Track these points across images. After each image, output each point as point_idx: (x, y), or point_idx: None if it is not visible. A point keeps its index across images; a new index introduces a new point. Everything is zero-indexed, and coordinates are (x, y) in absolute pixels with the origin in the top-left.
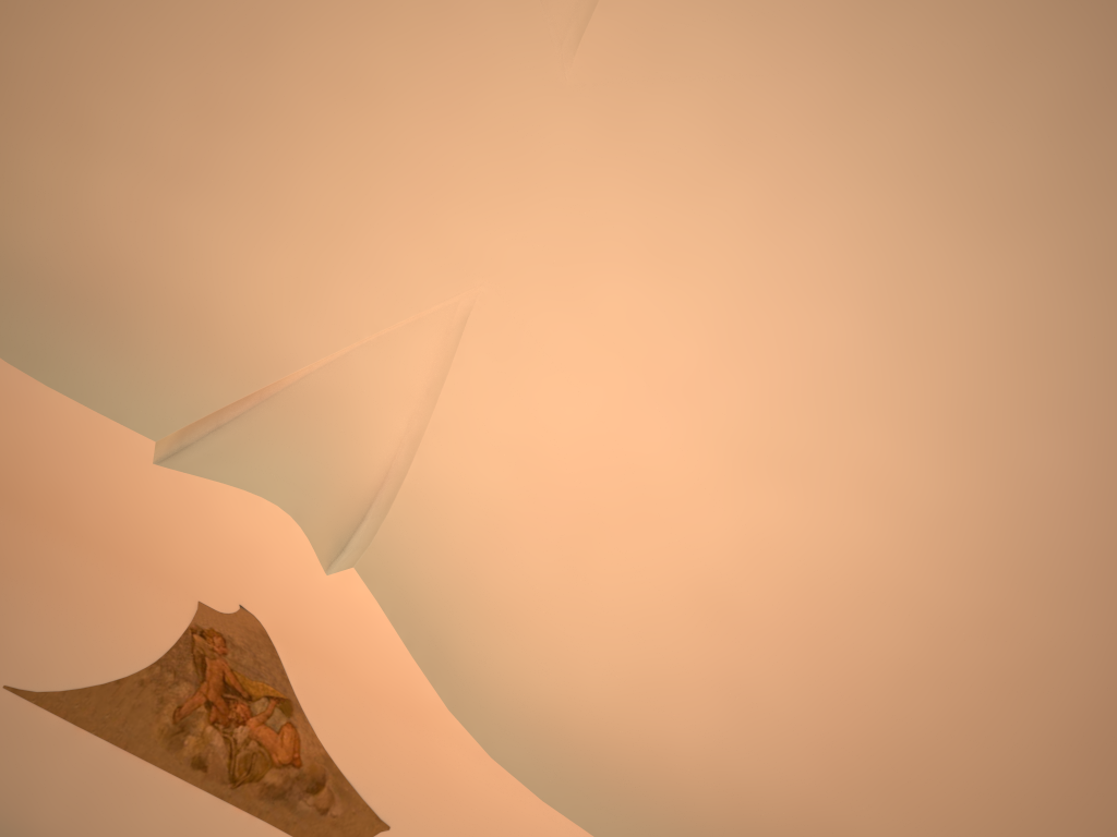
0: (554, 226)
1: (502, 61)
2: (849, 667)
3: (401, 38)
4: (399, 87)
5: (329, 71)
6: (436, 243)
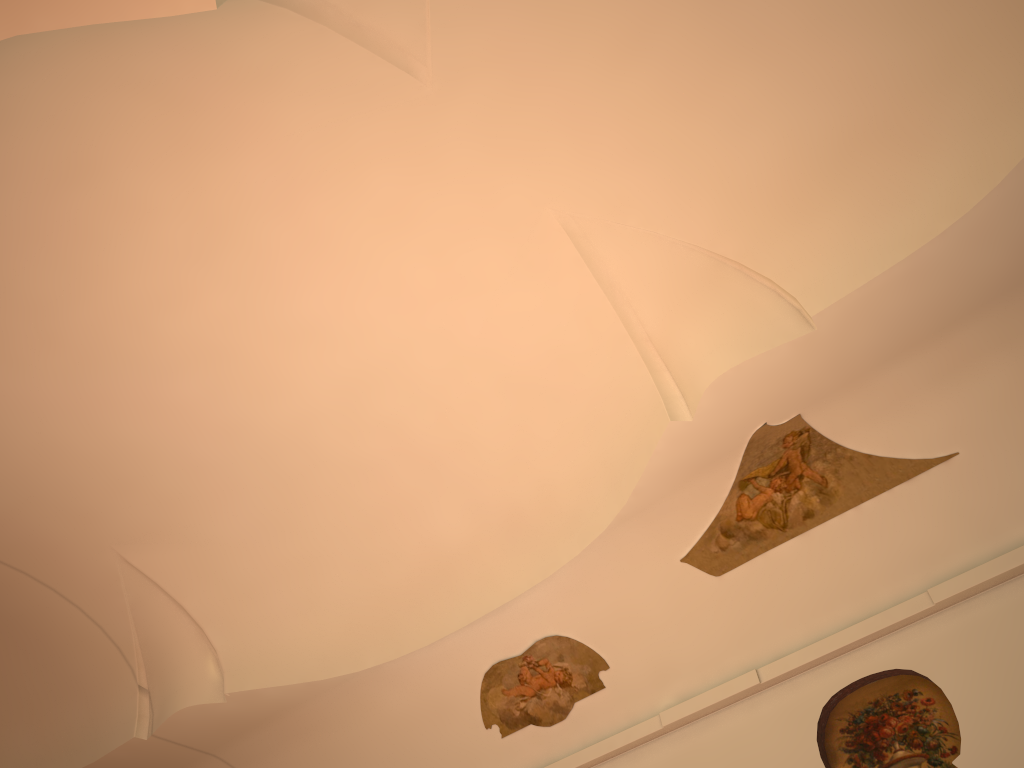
0: (453, 157)
1: (583, 172)
2: (8, 254)
3: (640, 107)
4: (610, 85)
5: (654, 33)
6: (481, 64)
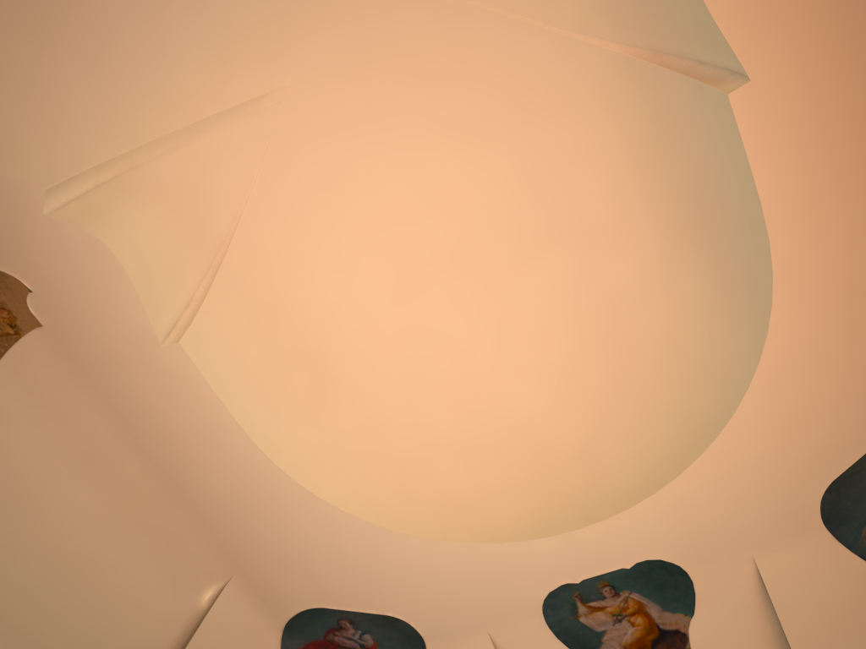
0: None
1: (324, 124)
2: None
3: (376, 187)
4: (401, 164)
5: (437, 208)
6: (456, 53)
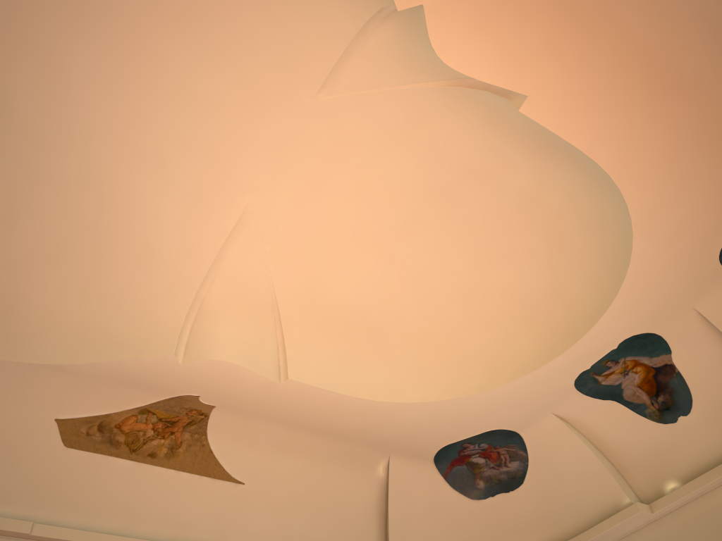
0: (262, 127)
1: (284, 206)
2: None
3: (336, 217)
4: (343, 197)
5: (379, 206)
6: (335, 126)
